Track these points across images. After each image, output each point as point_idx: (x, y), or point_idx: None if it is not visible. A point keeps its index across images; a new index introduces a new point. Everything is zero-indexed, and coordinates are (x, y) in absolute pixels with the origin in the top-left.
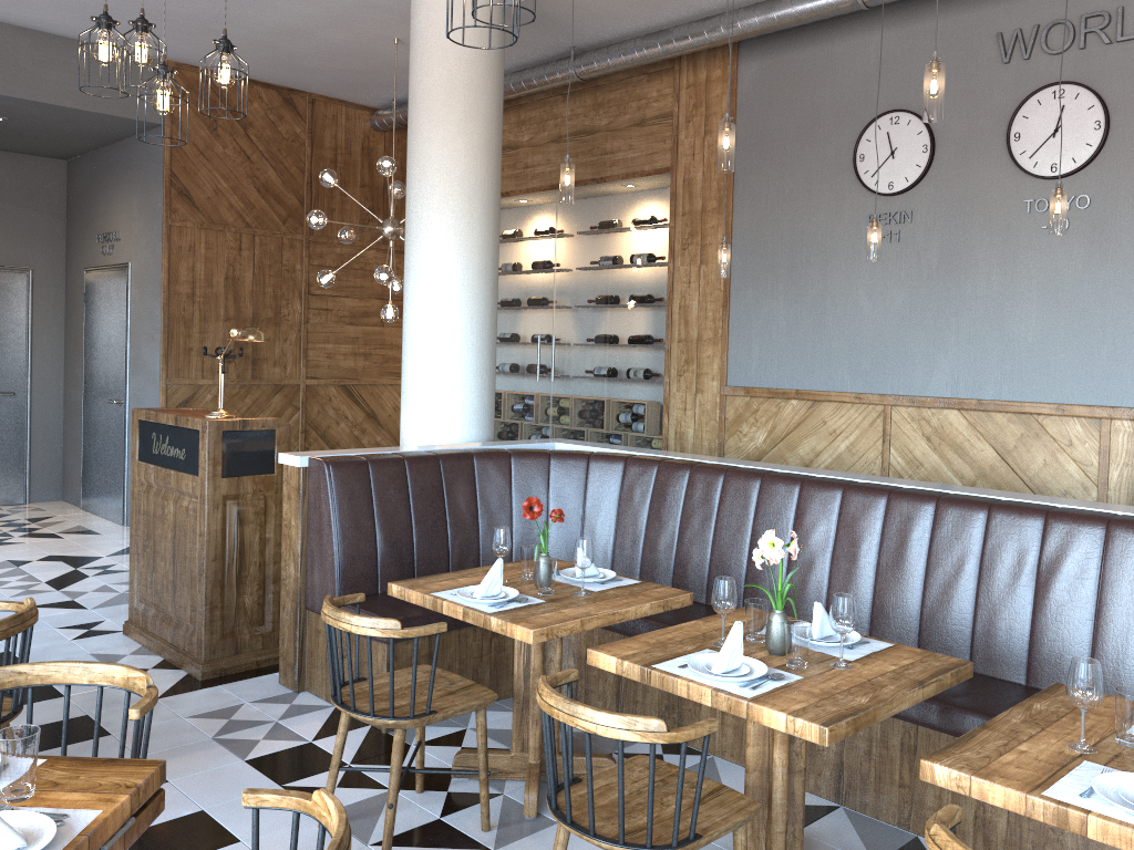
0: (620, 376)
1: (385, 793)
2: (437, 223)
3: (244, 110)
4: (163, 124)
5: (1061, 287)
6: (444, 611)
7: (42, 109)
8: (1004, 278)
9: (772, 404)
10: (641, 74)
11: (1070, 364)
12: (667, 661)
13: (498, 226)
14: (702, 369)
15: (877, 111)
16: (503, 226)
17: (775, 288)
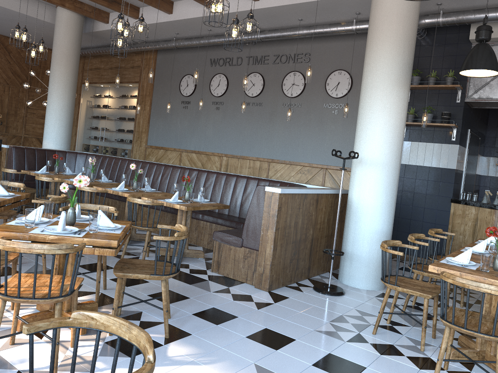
0: (122, 141)
1: None
2: (56, 91)
3: (9, 47)
4: None
5: (217, 124)
6: (31, 174)
7: None
8: (207, 120)
9: (157, 150)
10: (134, 53)
11: (217, 143)
12: (67, 179)
13: (75, 93)
14: (142, 140)
15: (186, 74)
16: (94, 92)
17: (160, 118)
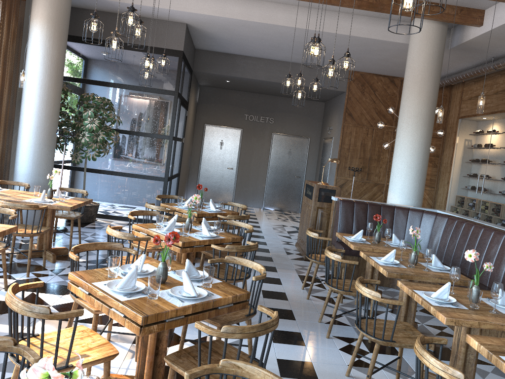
0: None
1: (324, 290)
2: (405, 128)
3: (374, 85)
4: (297, 102)
5: None
6: (342, 240)
7: (310, 88)
8: None
9: None
10: None
11: None
12: (375, 257)
13: (430, 129)
14: None
15: None
16: (473, 128)
17: None
